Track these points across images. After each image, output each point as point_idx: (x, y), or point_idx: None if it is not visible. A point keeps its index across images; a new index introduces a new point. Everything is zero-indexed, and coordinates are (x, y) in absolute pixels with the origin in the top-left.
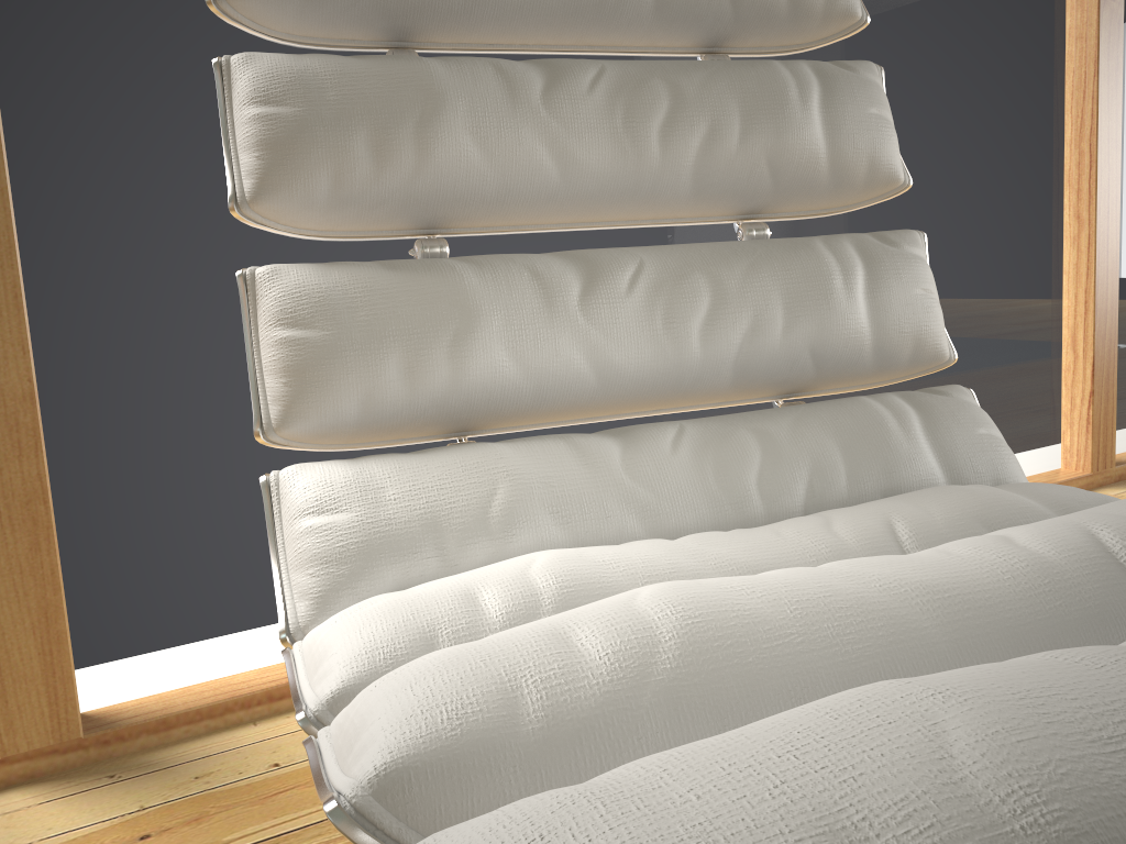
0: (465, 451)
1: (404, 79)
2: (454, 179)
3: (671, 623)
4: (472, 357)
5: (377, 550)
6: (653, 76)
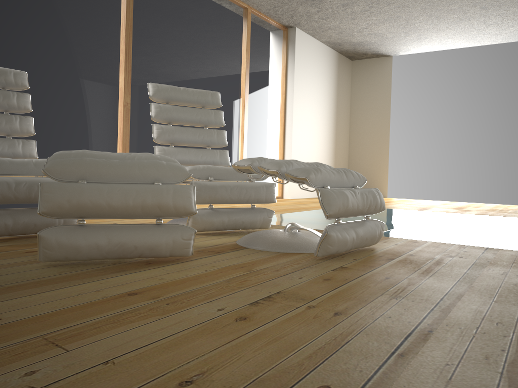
0: None
1: None
2: None
3: None
4: None
5: None
6: None
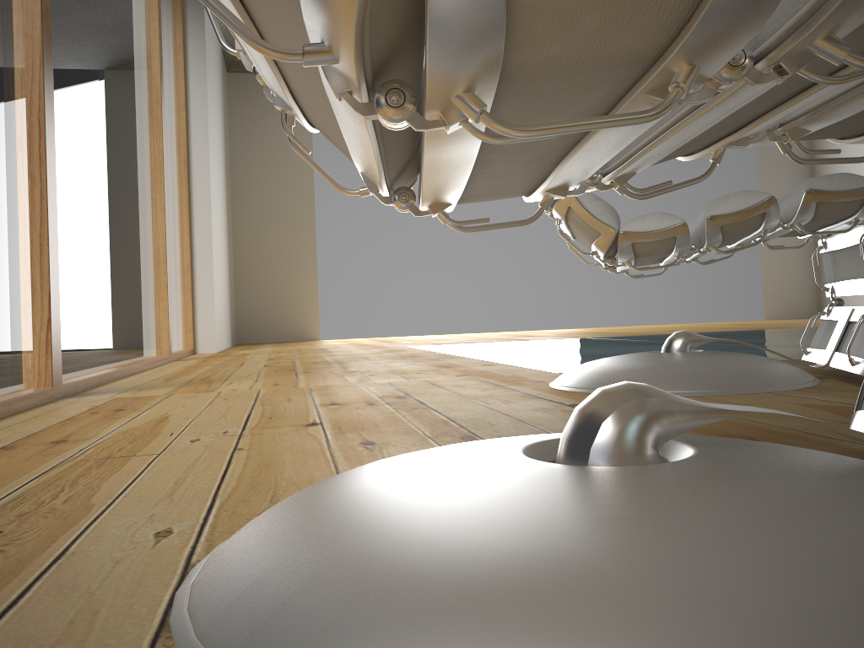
0: None
1: None
2: None
3: None
4: None
5: None
6: None
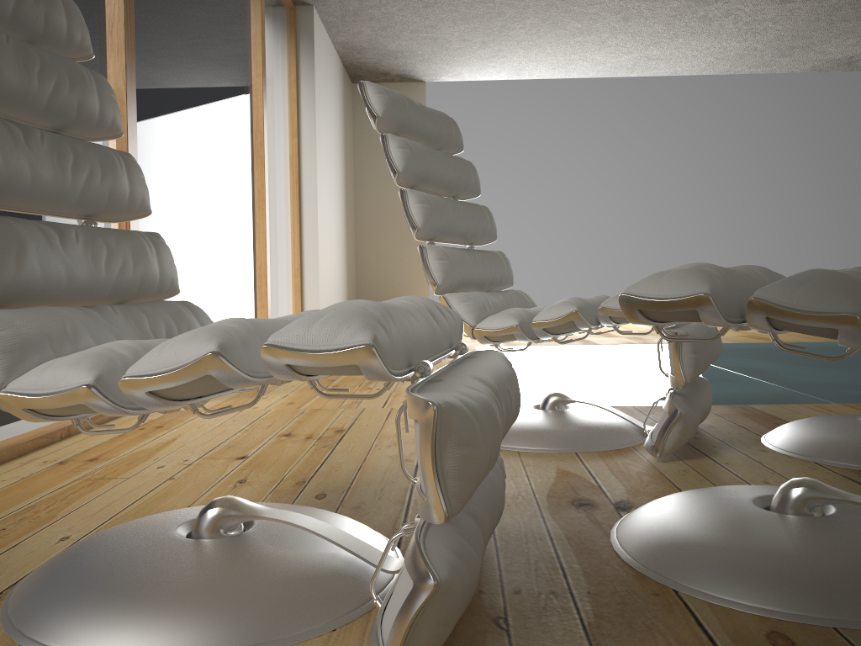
0: (38, 307)
1: None
2: None
3: (245, 321)
4: (26, 264)
5: (29, 346)
6: (64, 141)
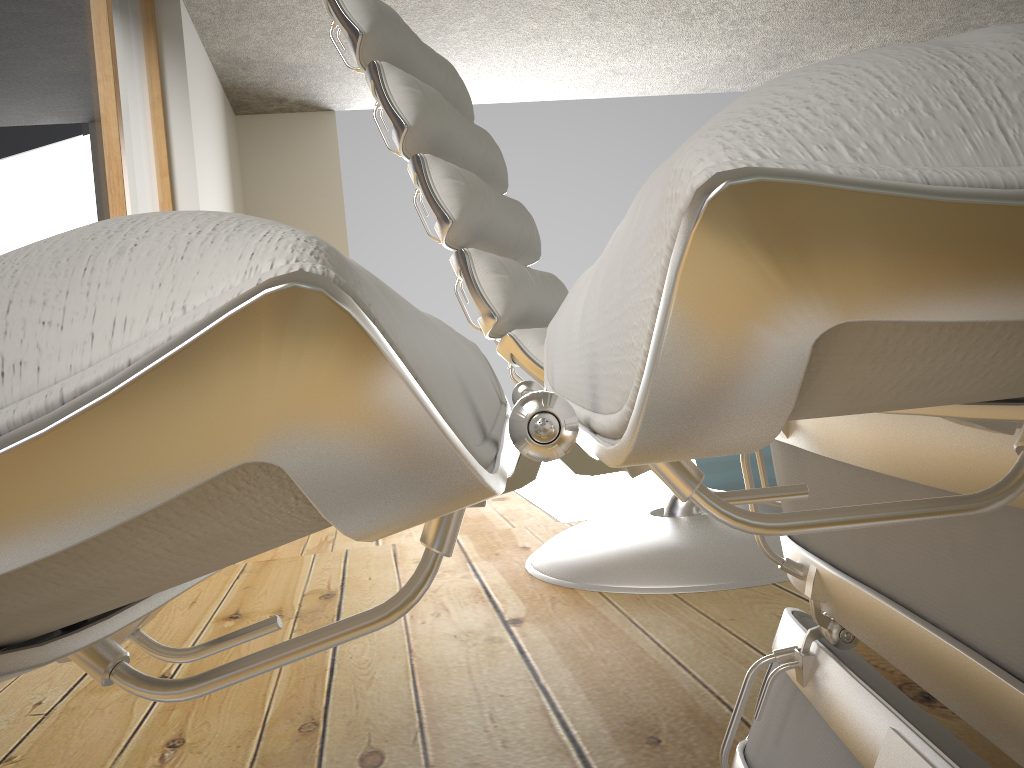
0: None
1: None
2: None
3: None
4: None
5: None
6: None
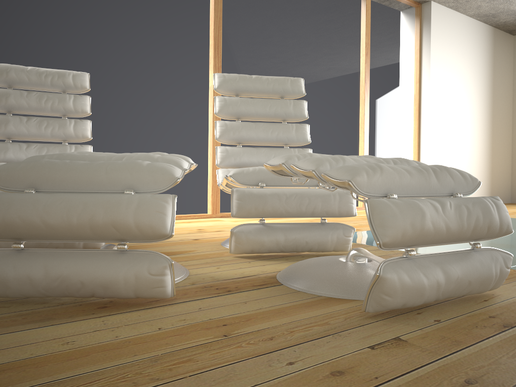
0: None
1: (4, 118)
2: (10, 132)
3: None
4: (7, 154)
5: None
6: (45, 120)
